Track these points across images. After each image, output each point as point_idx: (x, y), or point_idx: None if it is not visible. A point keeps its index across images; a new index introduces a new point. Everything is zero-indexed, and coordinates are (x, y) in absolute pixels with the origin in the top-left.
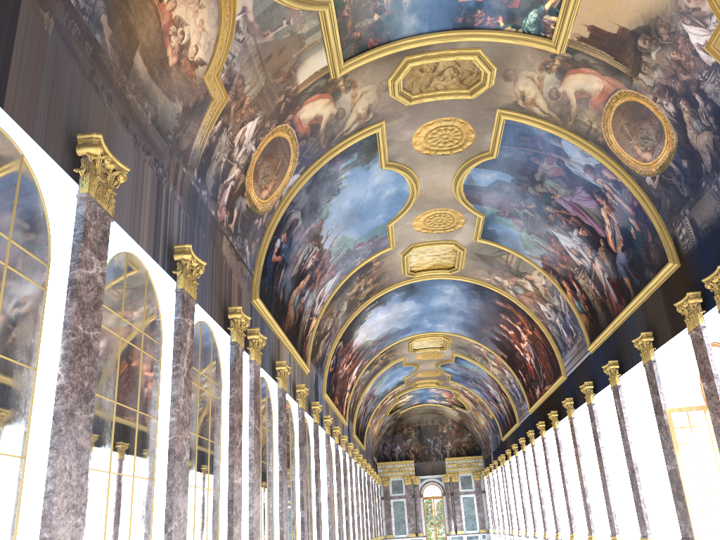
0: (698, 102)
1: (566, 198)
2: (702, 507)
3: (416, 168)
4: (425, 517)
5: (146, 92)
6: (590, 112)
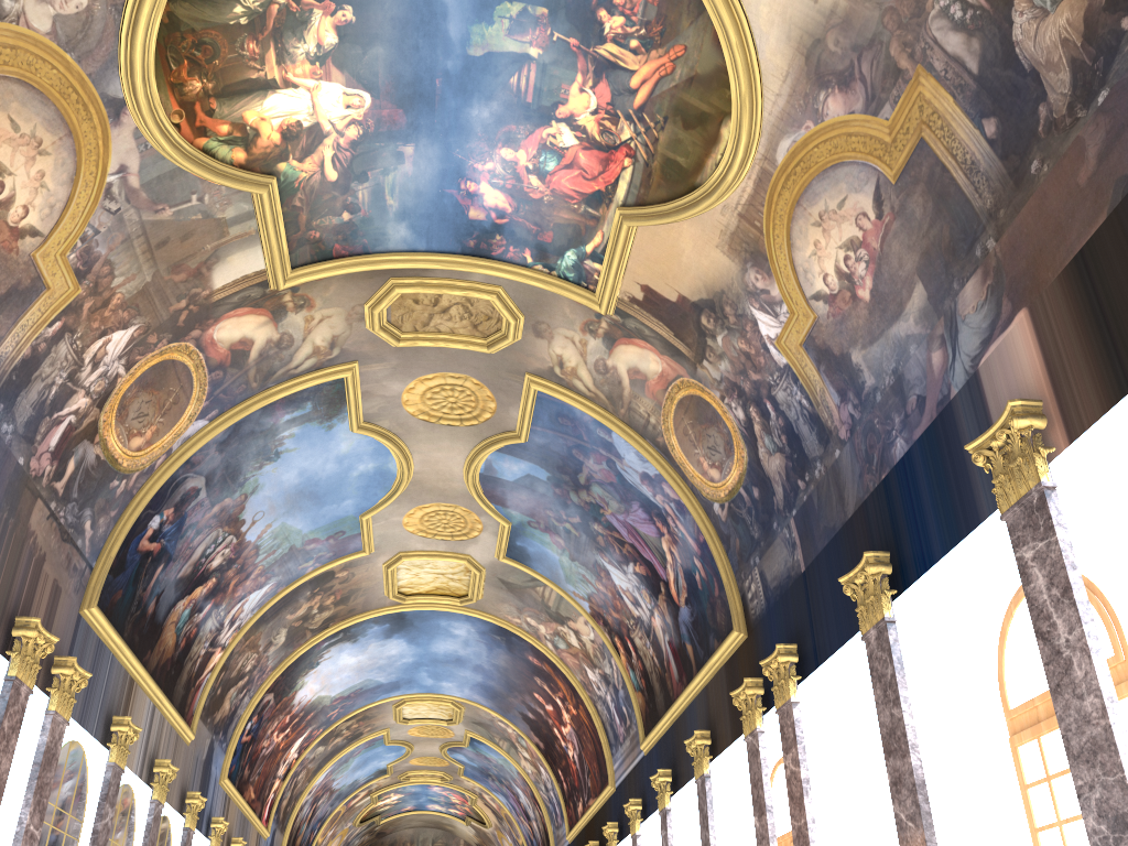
0: (770, 412)
1: (619, 516)
2: None
3: (409, 438)
4: None
5: None
6: (648, 400)
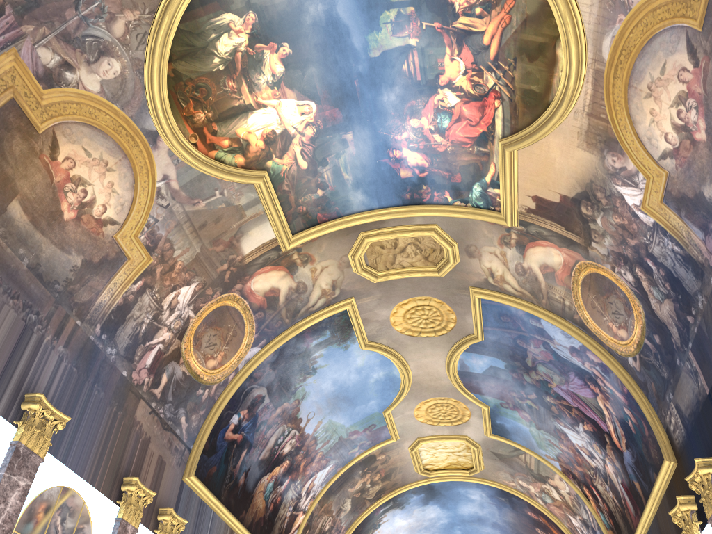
0: (651, 267)
1: (562, 386)
2: None
3: (402, 350)
4: None
5: (24, 239)
6: (559, 287)
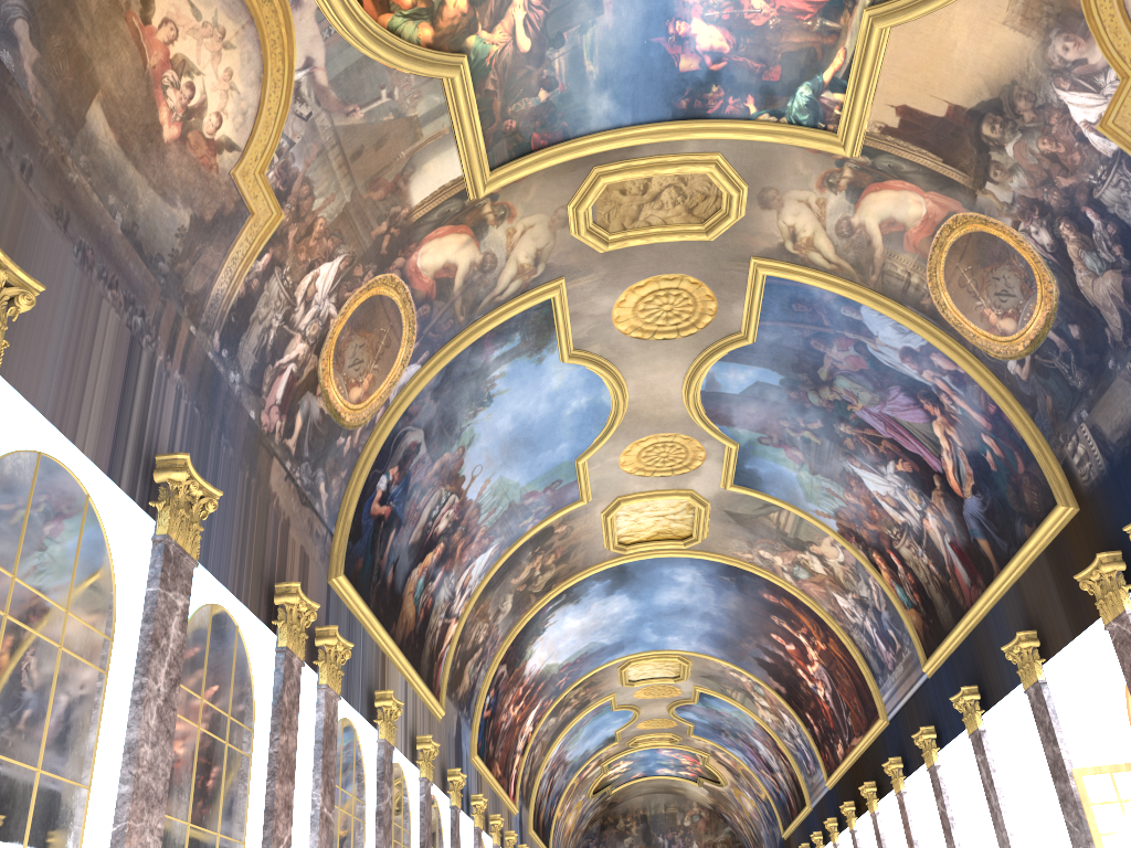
0: (1092, 222)
1: (873, 408)
2: None
3: (621, 362)
4: None
5: (113, 177)
6: (907, 255)
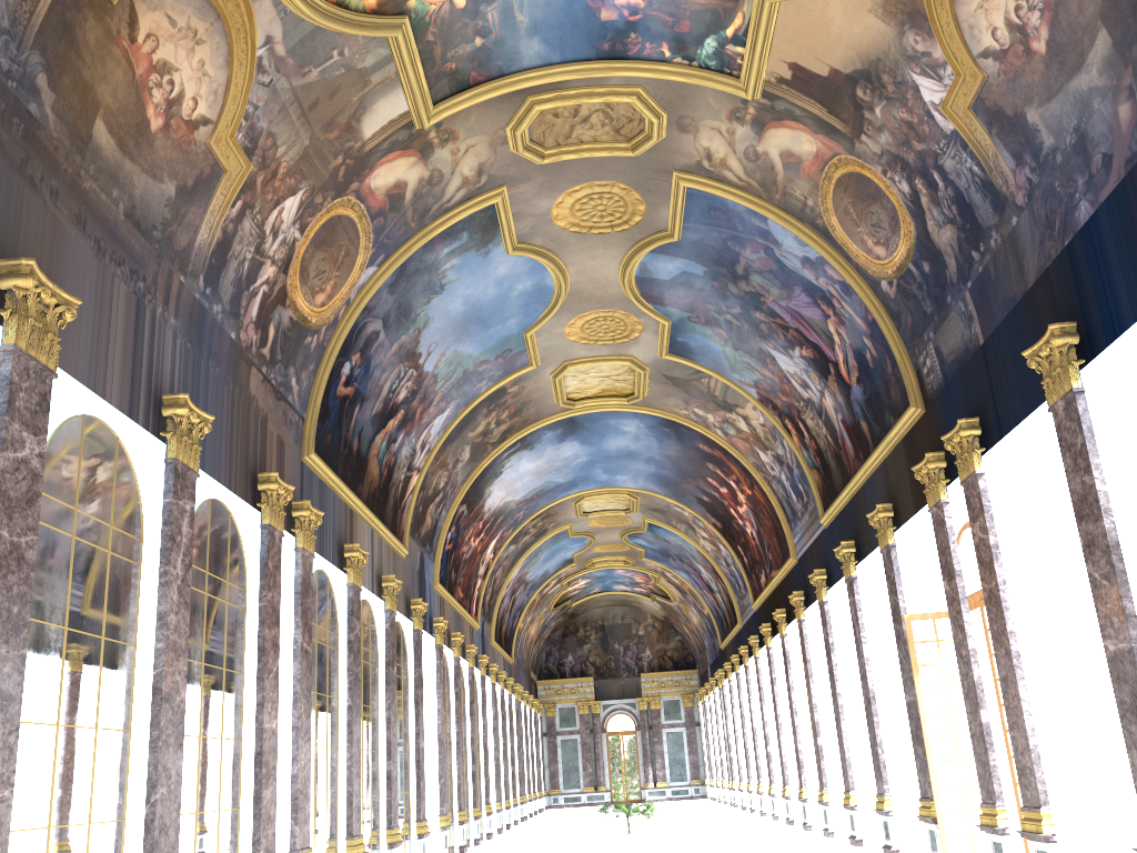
0: (937, 183)
1: (781, 302)
2: (946, 754)
3: (562, 252)
4: (610, 763)
5: (115, 174)
6: (803, 182)
